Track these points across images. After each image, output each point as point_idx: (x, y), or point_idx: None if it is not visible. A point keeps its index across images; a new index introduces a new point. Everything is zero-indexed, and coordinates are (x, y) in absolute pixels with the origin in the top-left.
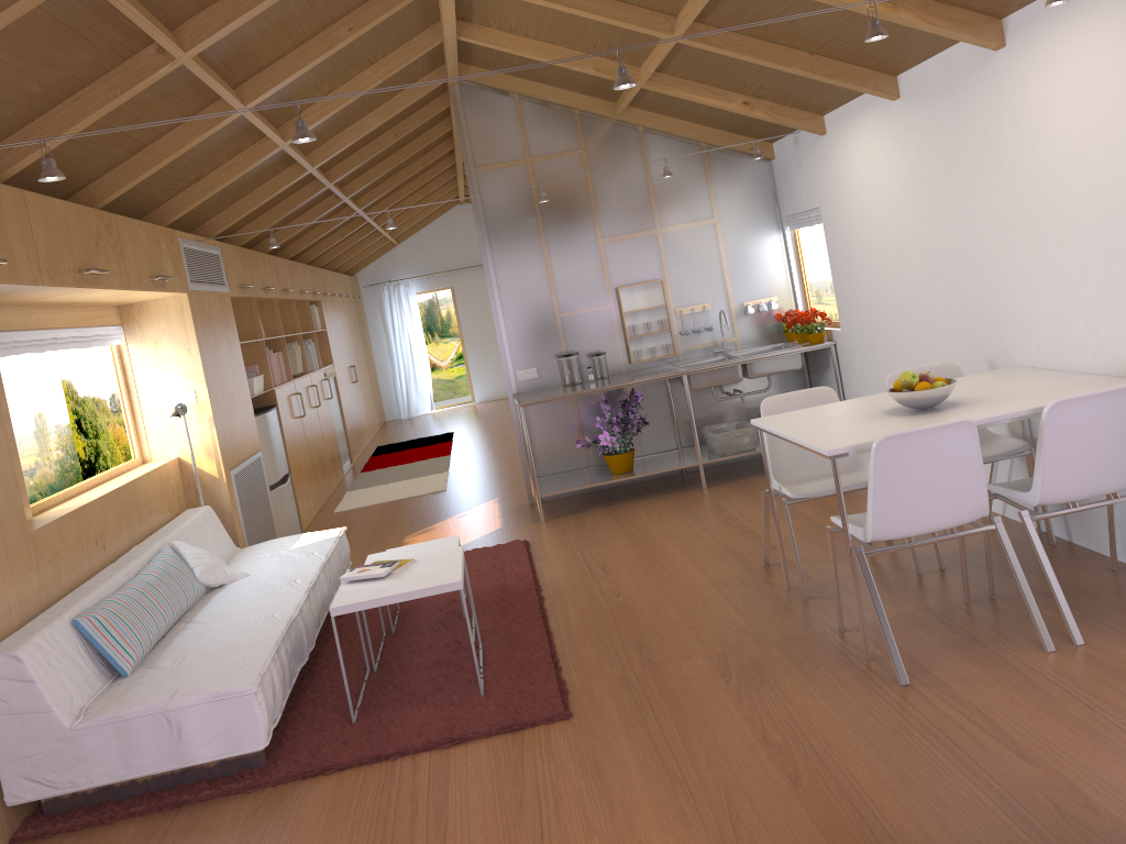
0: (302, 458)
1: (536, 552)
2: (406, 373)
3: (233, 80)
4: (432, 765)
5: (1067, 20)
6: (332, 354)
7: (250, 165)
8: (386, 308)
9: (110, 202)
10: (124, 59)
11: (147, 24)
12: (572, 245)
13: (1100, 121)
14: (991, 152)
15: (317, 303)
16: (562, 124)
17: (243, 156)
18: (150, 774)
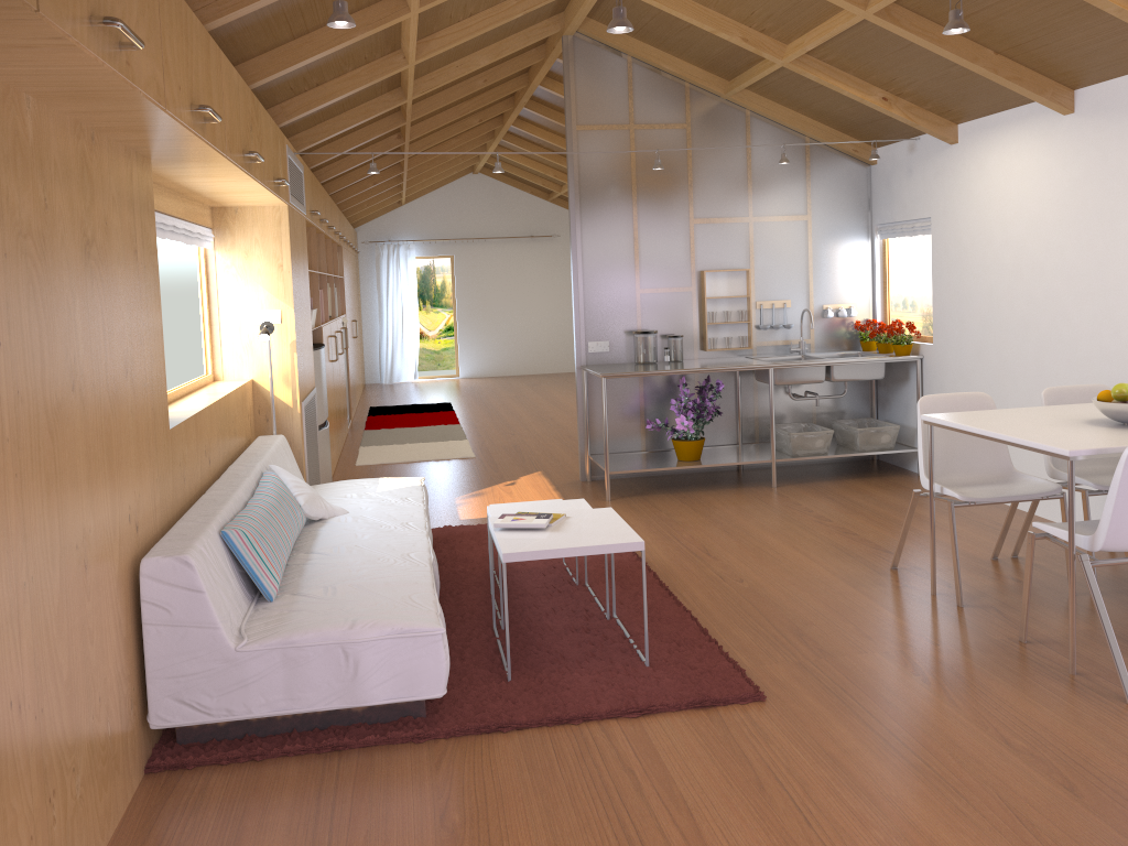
0: (332, 404)
1: None
2: (394, 337)
3: None
4: (628, 734)
5: None
6: (345, 304)
7: (374, 79)
8: (383, 268)
9: None
10: None
11: None
12: (663, 221)
13: None
14: None
15: (338, 249)
16: (671, 95)
17: (368, 69)
18: (315, 710)
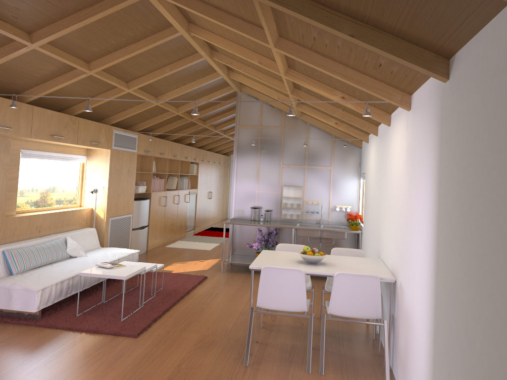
0: (159, 222)
1: (204, 281)
2: None
3: (125, 80)
4: (81, 336)
5: (397, 121)
6: (198, 185)
7: (143, 108)
8: None
9: (85, 112)
10: (71, 70)
11: (69, 62)
12: (269, 164)
13: (398, 165)
14: (385, 166)
15: (197, 163)
16: (277, 115)
17: (142, 105)
18: None
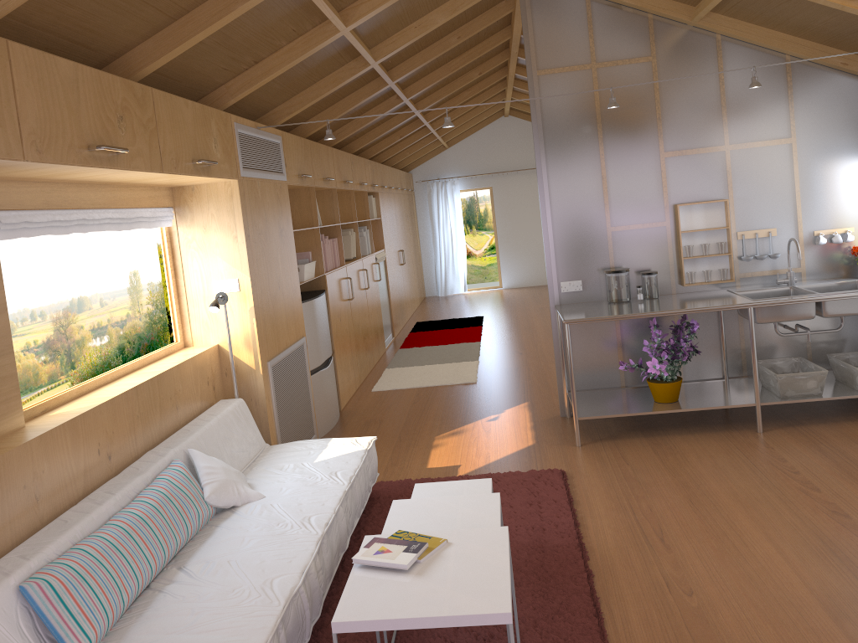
0: (347, 339)
1: (574, 490)
2: (445, 258)
3: None
4: None
5: None
6: (384, 240)
7: (308, 50)
8: (434, 201)
9: (158, 78)
10: None
11: None
12: (631, 157)
13: None
14: None
15: (374, 194)
16: (633, 29)
17: (302, 40)
18: None
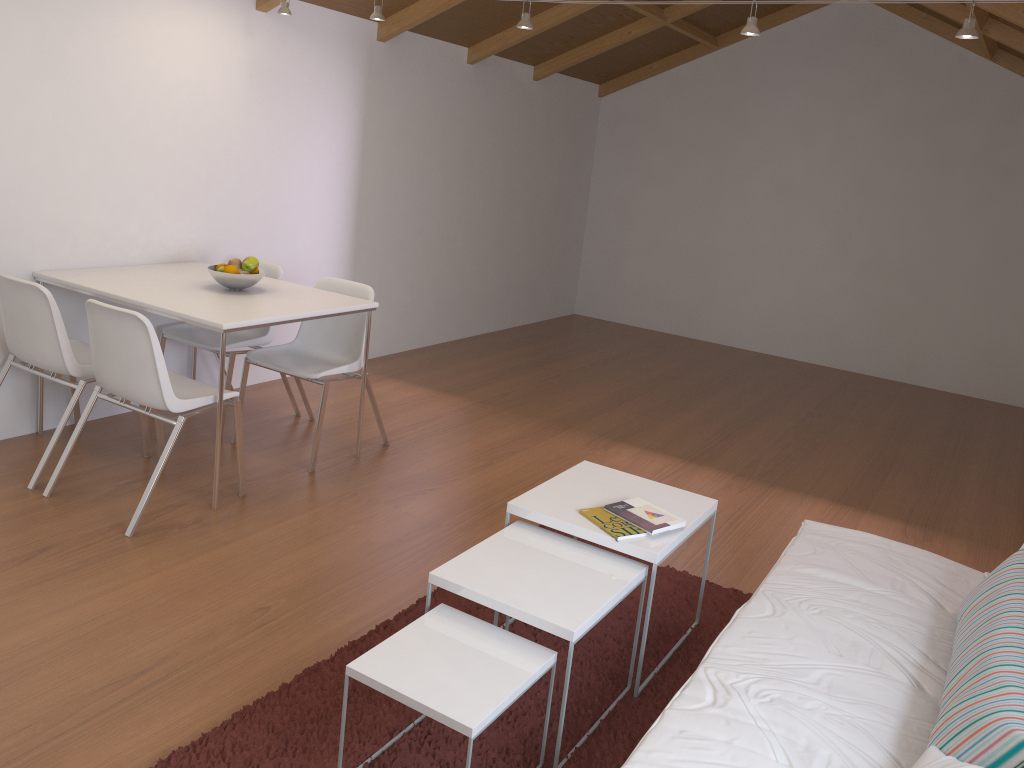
0: None
1: None
2: None
3: None
4: None
5: None
6: None
7: None
8: None
9: None
10: None
11: None
12: None
13: (190, 77)
14: (52, 55)
15: None
16: None
17: None
18: None
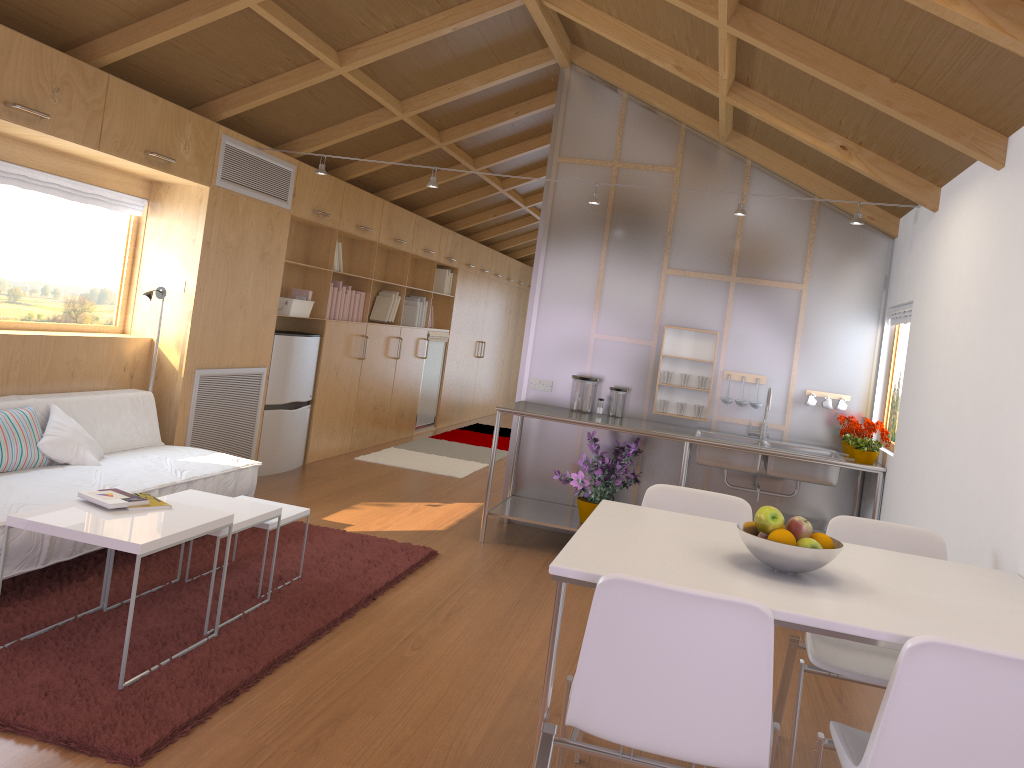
0: (343, 397)
1: (427, 566)
2: None
3: None
4: None
5: None
6: (452, 321)
7: (303, 81)
8: None
9: (140, 72)
10: None
11: None
12: (632, 266)
13: None
14: None
15: (454, 270)
16: (663, 136)
17: (300, 71)
18: None
